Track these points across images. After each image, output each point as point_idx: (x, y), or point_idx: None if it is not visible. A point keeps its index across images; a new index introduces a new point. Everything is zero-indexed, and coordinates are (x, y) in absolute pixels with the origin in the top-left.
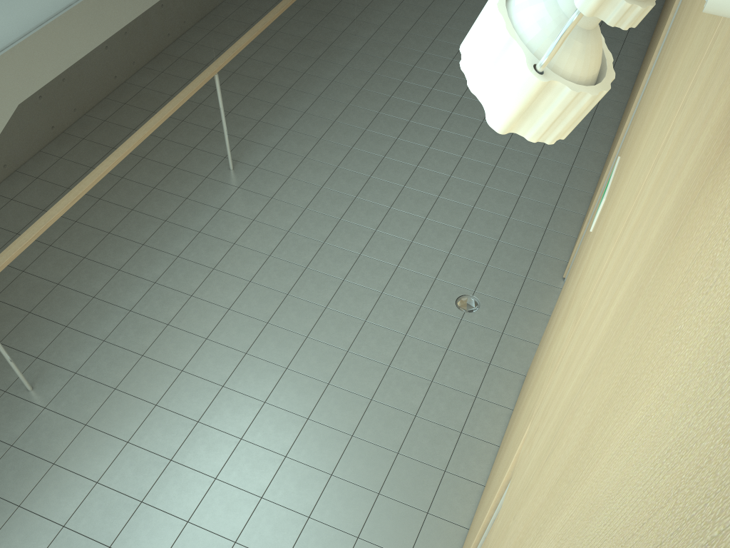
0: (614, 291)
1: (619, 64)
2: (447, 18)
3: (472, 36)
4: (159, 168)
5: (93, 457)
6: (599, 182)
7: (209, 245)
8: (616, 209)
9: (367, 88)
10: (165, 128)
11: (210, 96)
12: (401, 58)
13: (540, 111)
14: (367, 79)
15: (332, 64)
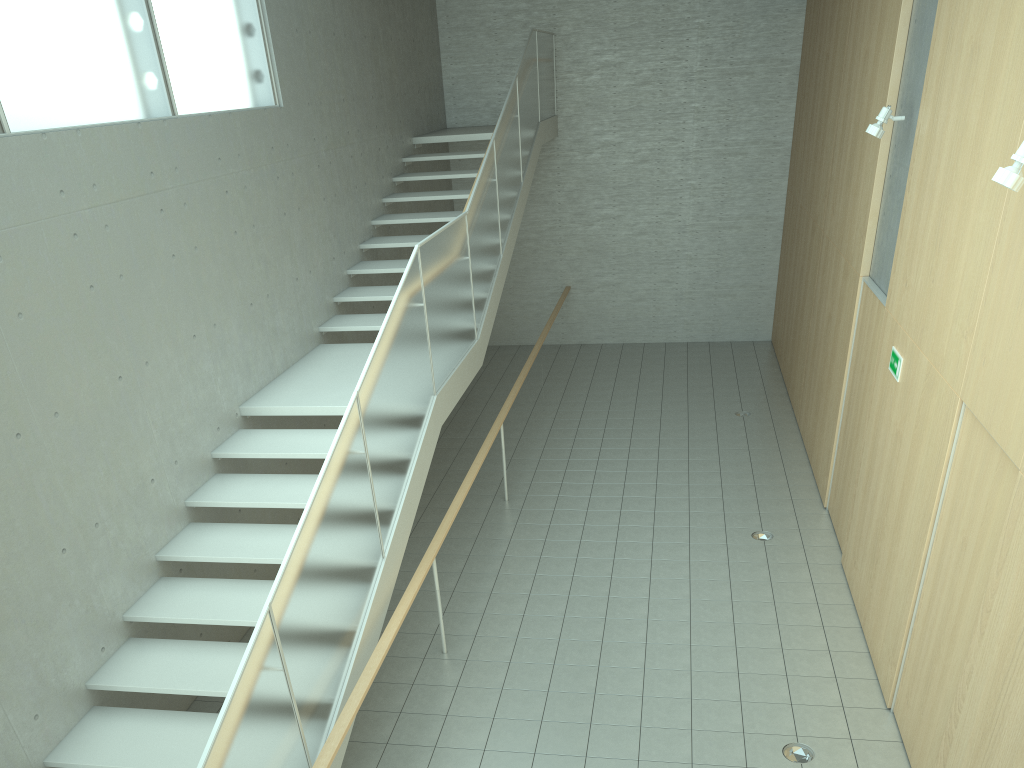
0: (1016, 258)
1: (768, 389)
2: (610, 388)
3: (996, 177)
4: (445, 511)
5: (532, 678)
6: (817, 441)
7: (525, 544)
8: (956, 303)
9: (579, 436)
10: (429, 488)
11: (453, 464)
12: (592, 416)
13: (1017, 183)
14: (575, 432)
15: (539, 429)
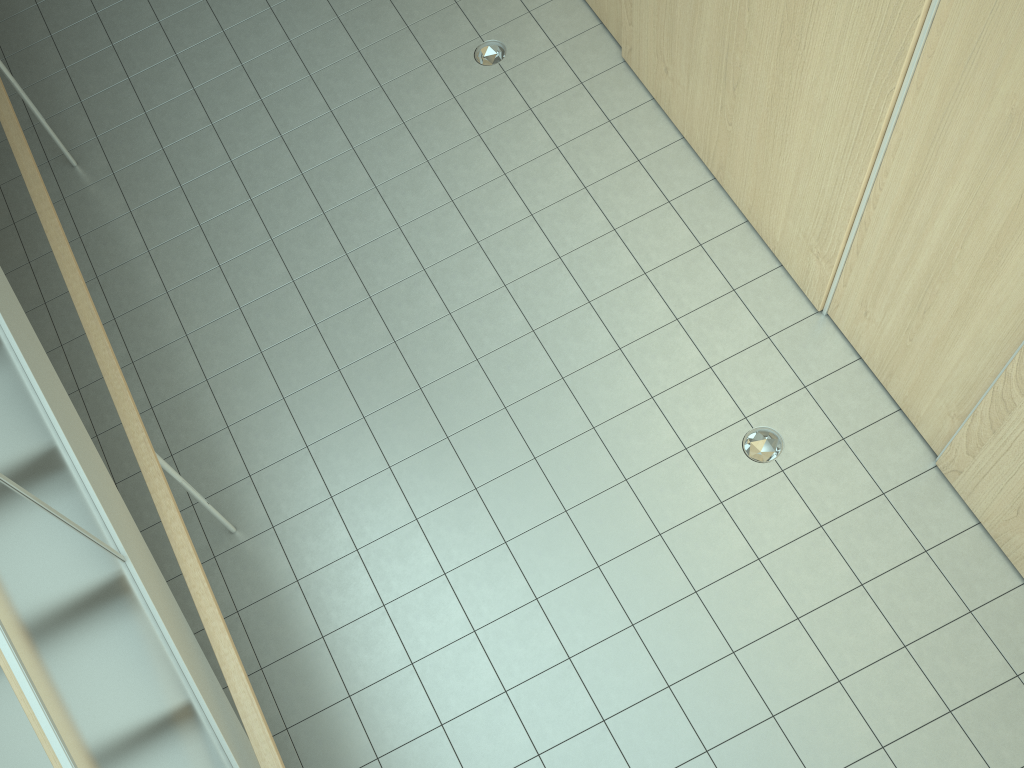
0: None
1: None
2: None
3: None
4: (0, 241)
5: (382, 508)
6: None
7: (179, 252)
8: None
9: None
10: None
11: None
12: None
13: None
14: None
15: None
